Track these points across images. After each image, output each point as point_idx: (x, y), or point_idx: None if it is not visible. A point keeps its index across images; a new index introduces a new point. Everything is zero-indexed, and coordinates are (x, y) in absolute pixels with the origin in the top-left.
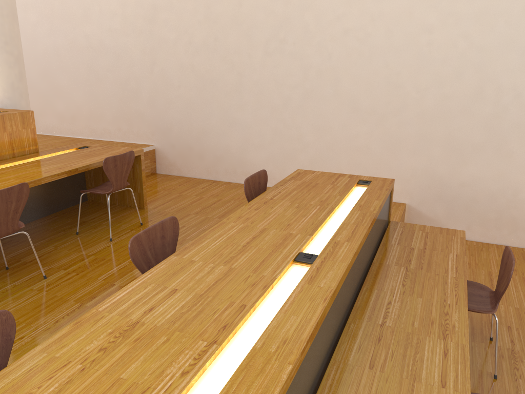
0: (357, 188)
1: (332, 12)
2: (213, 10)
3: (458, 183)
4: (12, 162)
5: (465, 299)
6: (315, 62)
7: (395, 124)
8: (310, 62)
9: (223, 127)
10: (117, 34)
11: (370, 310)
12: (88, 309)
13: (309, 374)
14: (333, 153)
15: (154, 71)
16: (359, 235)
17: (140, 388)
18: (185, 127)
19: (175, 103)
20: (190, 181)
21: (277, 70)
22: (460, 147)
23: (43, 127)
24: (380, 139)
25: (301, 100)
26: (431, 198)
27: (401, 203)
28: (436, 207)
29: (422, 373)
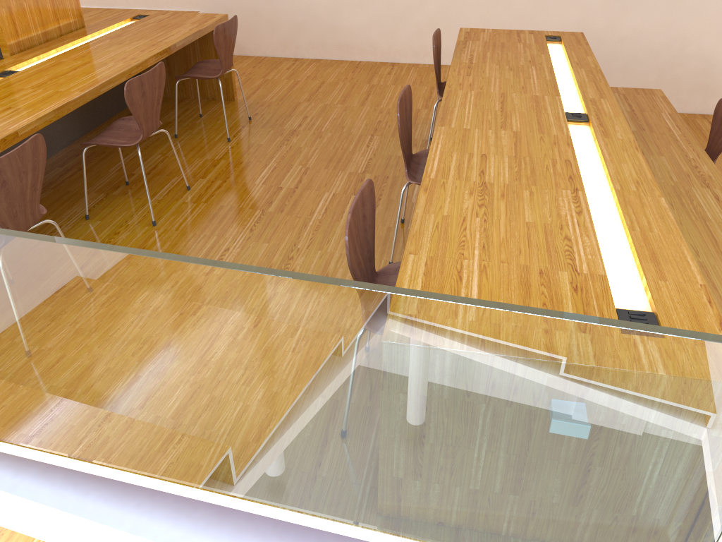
0: (549, 46)
1: None
2: None
3: (616, 39)
4: (71, 41)
5: (704, 153)
6: None
7: None
8: None
9: None
10: None
11: None
12: (276, 215)
13: None
14: (461, 8)
15: None
16: (608, 92)
17: (554, 226)
18: None
19: None
20: (264, 62)
21: None
22: None
23: None
24: None
25: None
26: None
27: None
28: None
29: (707, 215)
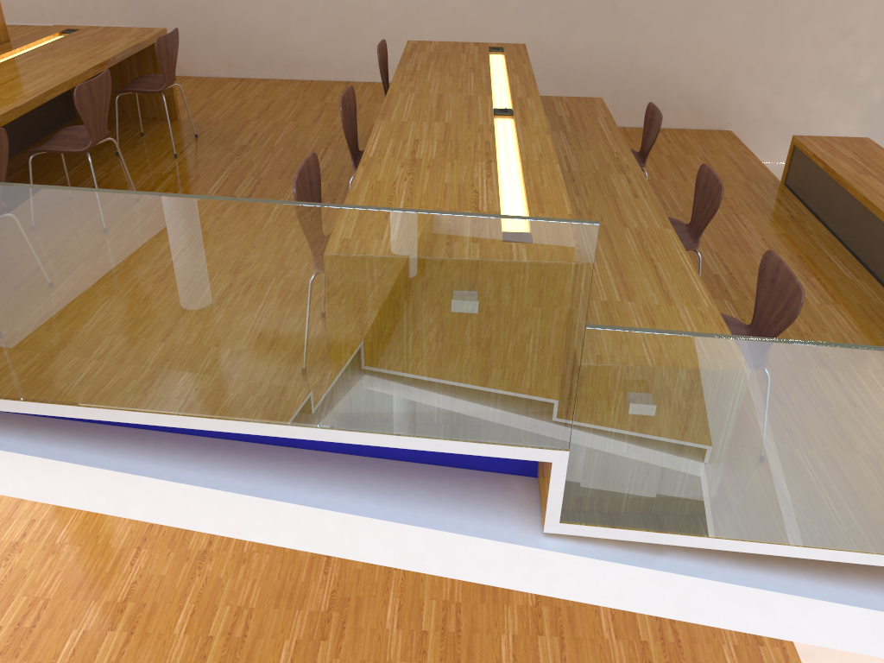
0: (492, 56)
1: None
2: None
3: (570, 55)
4: None
5: (628, 148)
6: None
7: None
8: None
9: None
10: None
11: None
12: None
13: None
14: (414, 24)
15: None
16: (535, 92)
17: (467, 185)
18: None
19: None
20: (207, 82)
21: None
22: (572, 6)
23: None
24: (476, 1)
25: None
26: (541, 77)
27: None
28: (546, 87)
29: (617, 193)
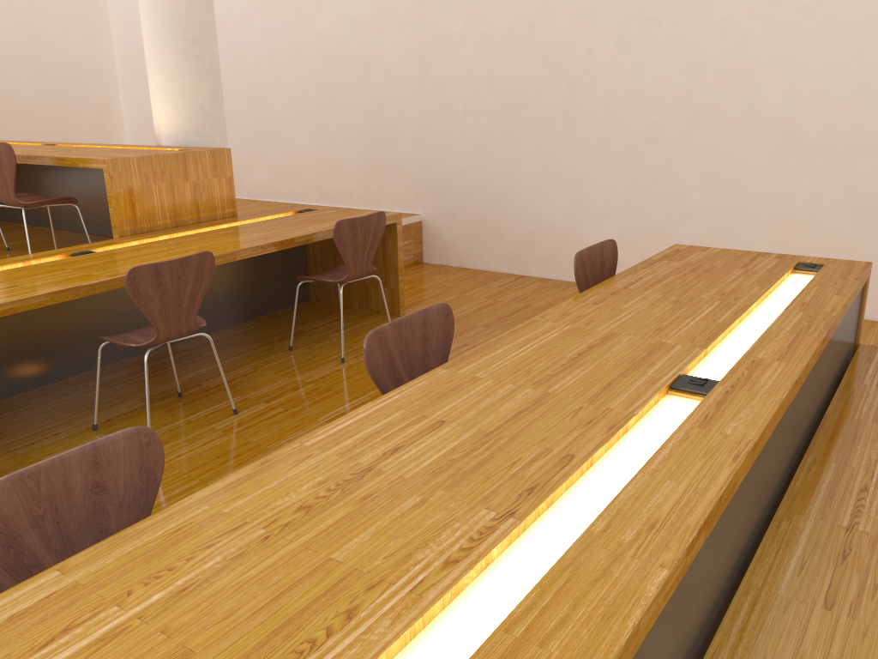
0: (794, 276)
1: None
2: None
3: None
4: (195, 229)
5: None
6: (713, 57)
7: (870, 170)
8: (703, 58)
9: (538, 181)
10: (366, 29)
11: (822, 500)
12: None
13: (699, 602)
14: (742, 225)
15: (424, 87)
16: (804, 352)
17: (364, 580)
18: (473, 183)
19: (458, 142)
20: (479, 276)
21: (640, 75)
22: None
23: (249, 187)
24: (838, 199)
25: (684, 128)
26: None
27: (877, 322)
28: None
29: None
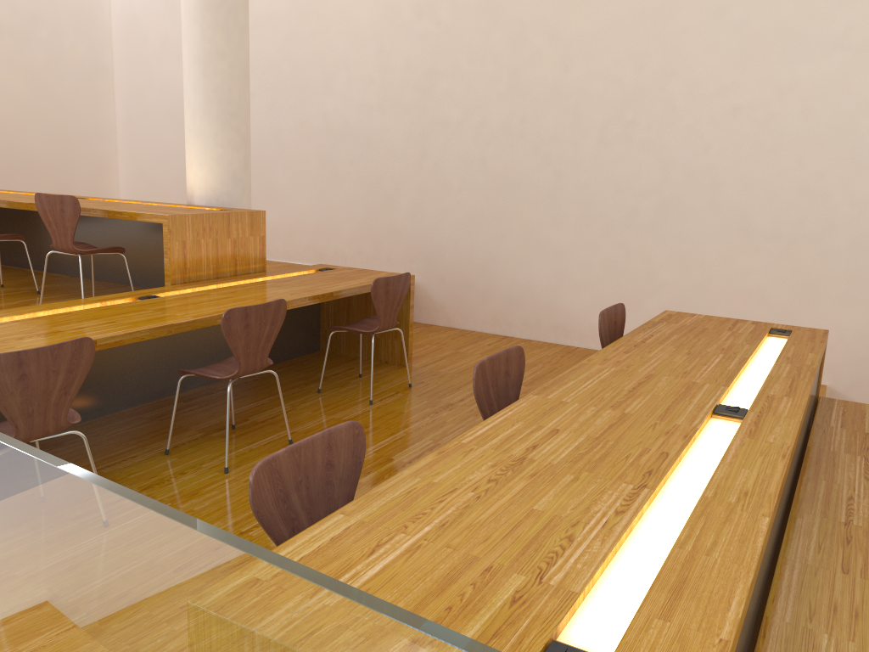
0: (771, 339)
1: (714, 80)
2: (523, 77)
3: None
4: (237, 280)
5: None
6: (682, 157)
7: (811, 256)
8: (673, 157)
9: (524, 253)
10: (370, 111)
11: (822, 505)
12: (364, 486)
13: (765, 558)
14: (704, 298)
15: (422, 165)
16: (802, 391)
17: (566, 521)
18: (463, 252)
19: (451, 215)
20: (467, 335)
21: (619, 167)
22: None
23: None
24: (786, 279)
25: (655, 214)
26: None
27: None
28: None
29: None
